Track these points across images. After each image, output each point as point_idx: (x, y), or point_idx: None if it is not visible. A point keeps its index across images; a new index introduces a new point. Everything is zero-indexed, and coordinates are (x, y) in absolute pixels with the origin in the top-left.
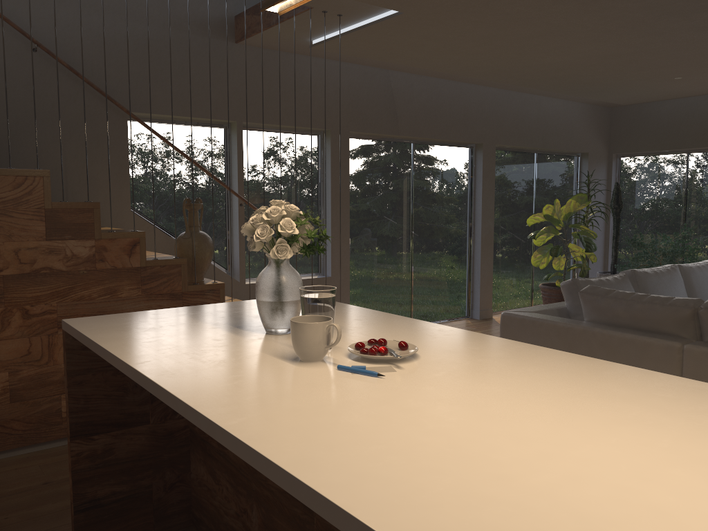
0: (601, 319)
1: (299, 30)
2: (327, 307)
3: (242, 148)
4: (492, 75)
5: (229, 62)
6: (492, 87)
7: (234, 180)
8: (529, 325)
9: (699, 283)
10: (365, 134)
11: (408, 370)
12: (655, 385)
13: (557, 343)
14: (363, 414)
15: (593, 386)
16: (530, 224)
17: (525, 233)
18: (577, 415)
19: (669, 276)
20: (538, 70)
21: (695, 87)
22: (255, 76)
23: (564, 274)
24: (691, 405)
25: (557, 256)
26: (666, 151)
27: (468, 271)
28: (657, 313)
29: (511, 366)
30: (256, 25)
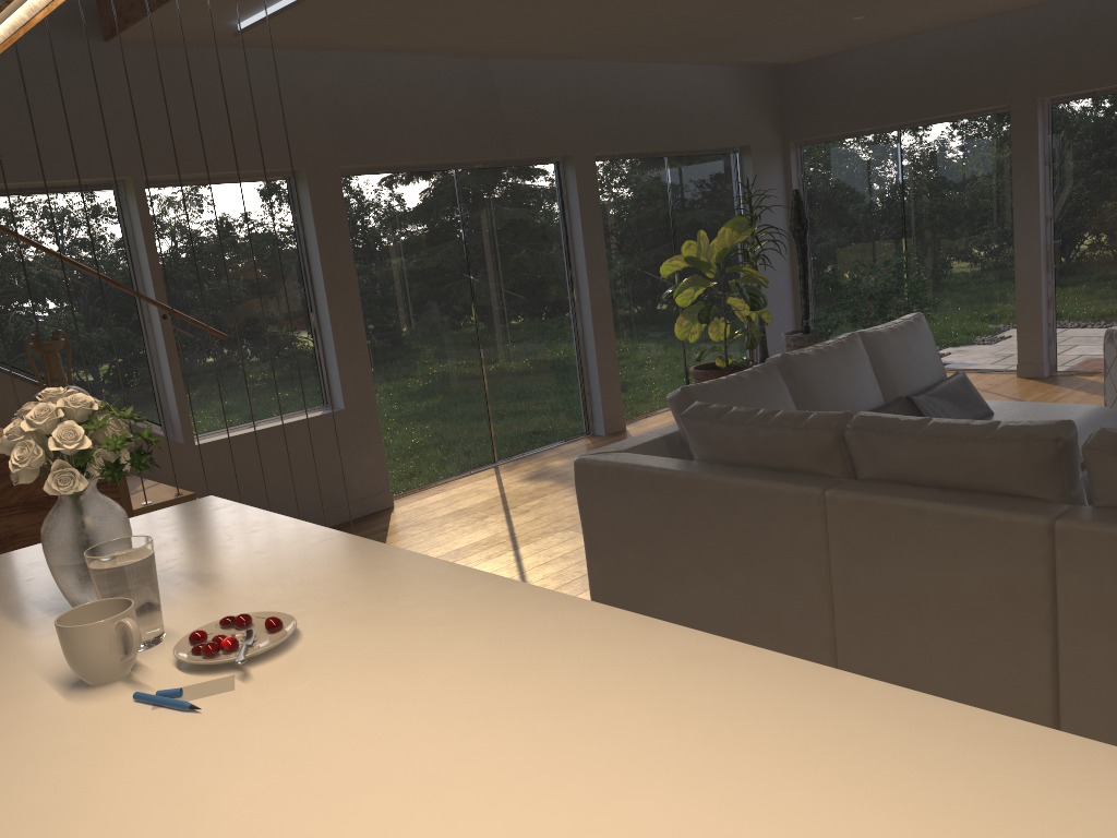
0: (715, 456)
1: (204, 12)
2: (134, 579)
3: (150, 222)
4: (564, 45)
5: (99, 76)
6: (577, 60)
7: (146, 276)
8: (615, 476)
9: (894, 357)
10: (370, 166)
11: (257, 682)
12: (640, 659)
13: (656, 502)
14: (98, 825)
15: (540, 677)
16: (666, 274)
17: (665, 287)
18: (465, 766)
19: (844, 355)
20: (634, 31)
21: (890, 28)
22: (152, 94)
23: (725, 347)
24: (668, 705)
25: (709, 323)
26: (867, 129)
27: (578, 362)
28: (789, 442)
29: (437, 642)
30: (129, 10)
